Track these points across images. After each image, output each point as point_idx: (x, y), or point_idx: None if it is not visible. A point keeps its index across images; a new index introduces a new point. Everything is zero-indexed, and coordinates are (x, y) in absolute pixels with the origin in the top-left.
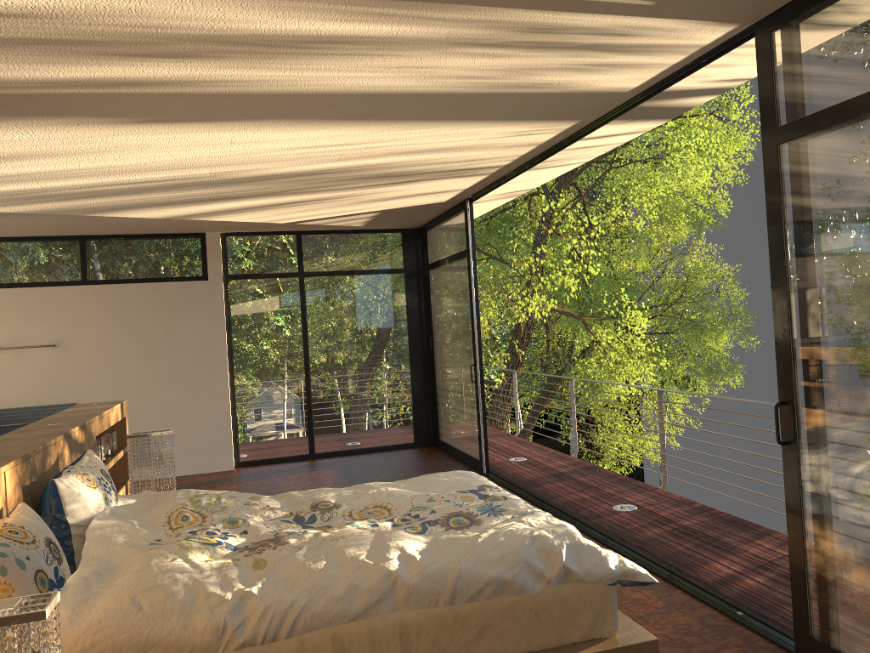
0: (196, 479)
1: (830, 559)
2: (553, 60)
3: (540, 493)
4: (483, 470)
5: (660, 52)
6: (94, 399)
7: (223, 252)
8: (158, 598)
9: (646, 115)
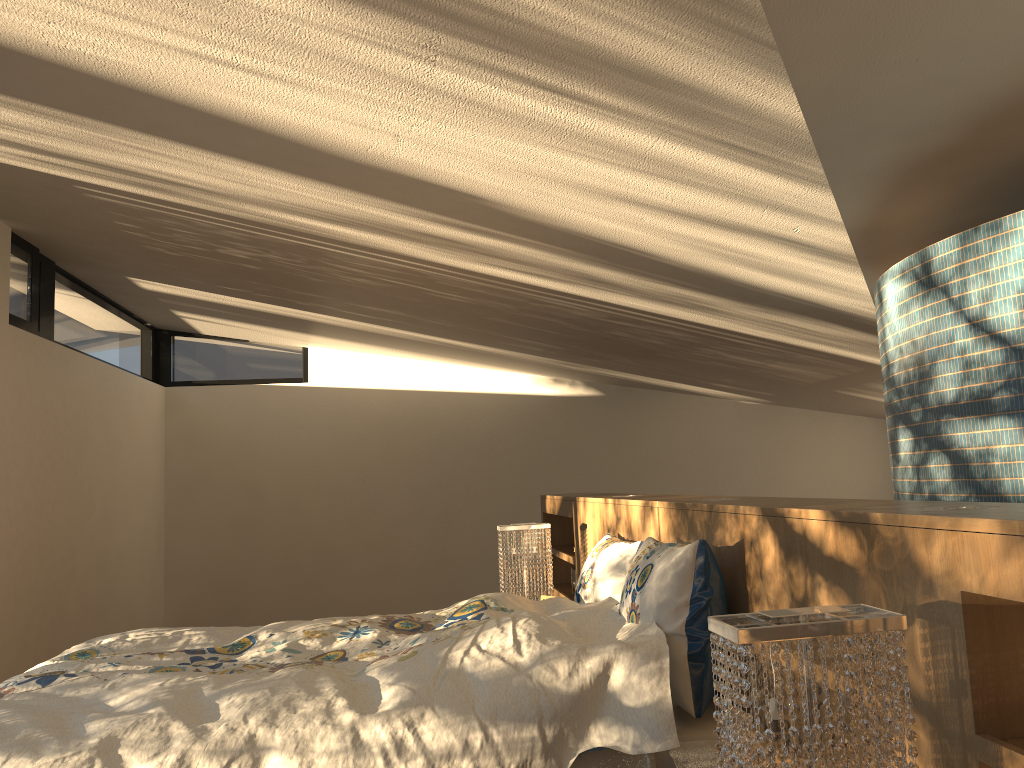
0: None
1: None
2: (67, 147)
3: None
4: None
5: None
6: None
7: None
8: None
9: None
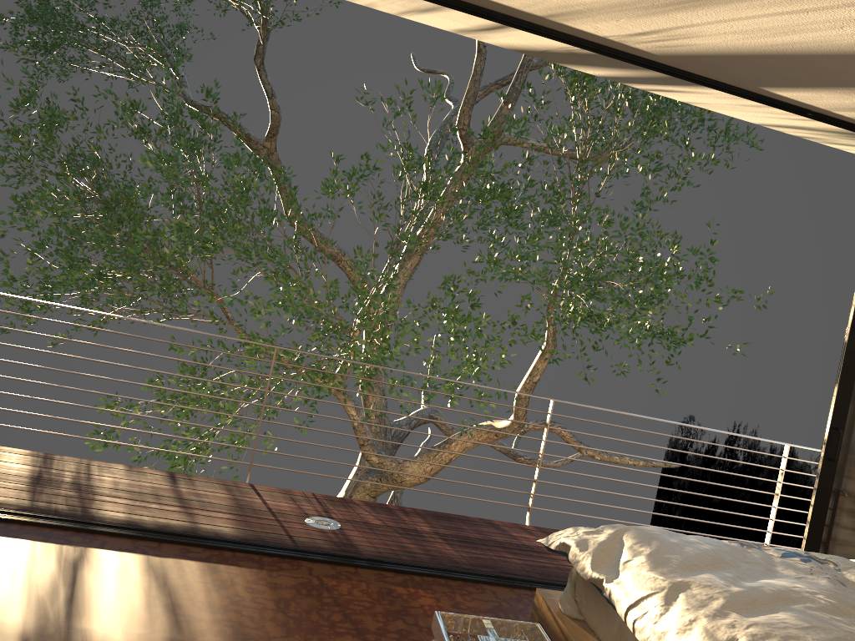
0: None
1: (842, 542)
2: None
3: (152, 525)
4: None
5: None
6: None
7: None
8: None
9: (584, 58)
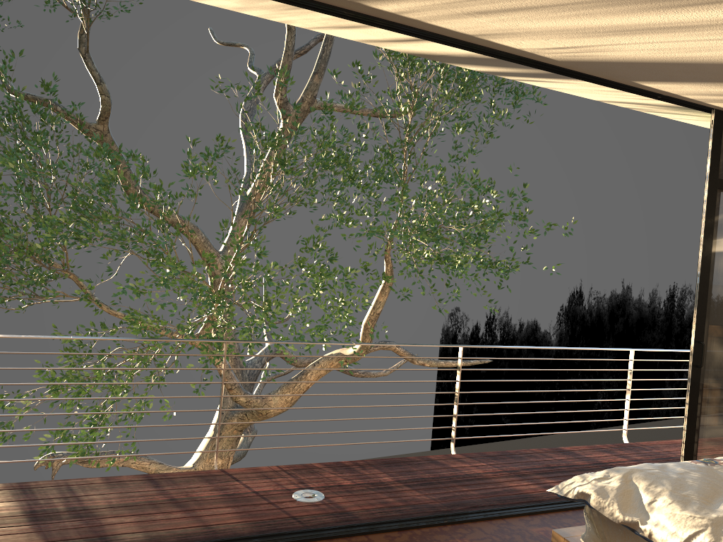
0: None
1: (709, 427)
2: None
3: (174, 538)
4: None
5: None
6: None
7: None
8: None
9: (480, 60)
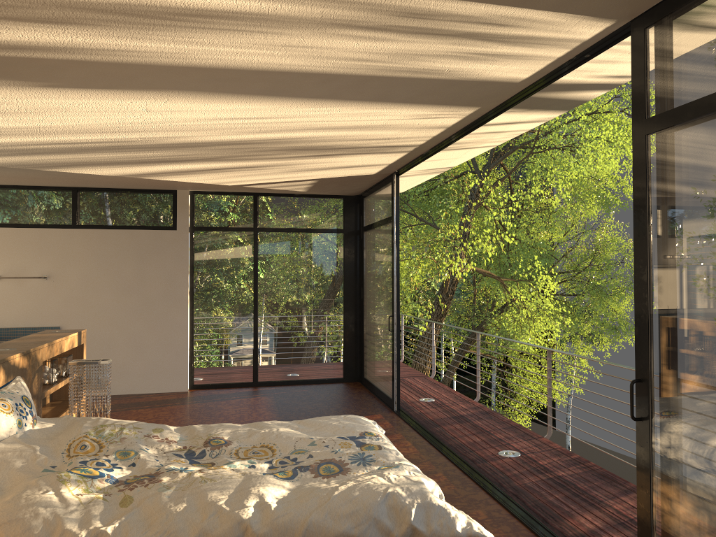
0: (154, 397)
1: None
2: (437, 47)
3: (438, 433)
4: (394, 408)
5: (542, 44)
6: (75, 324)
7: (190, 207)
8: (15, 532)
9: (542, 105)
